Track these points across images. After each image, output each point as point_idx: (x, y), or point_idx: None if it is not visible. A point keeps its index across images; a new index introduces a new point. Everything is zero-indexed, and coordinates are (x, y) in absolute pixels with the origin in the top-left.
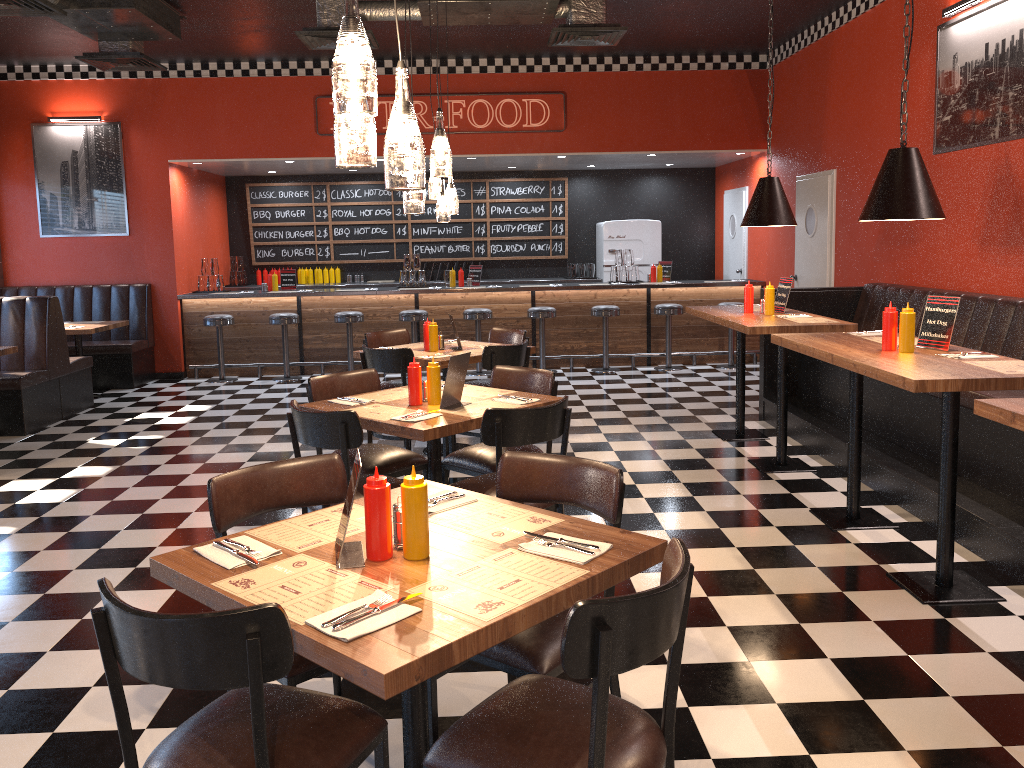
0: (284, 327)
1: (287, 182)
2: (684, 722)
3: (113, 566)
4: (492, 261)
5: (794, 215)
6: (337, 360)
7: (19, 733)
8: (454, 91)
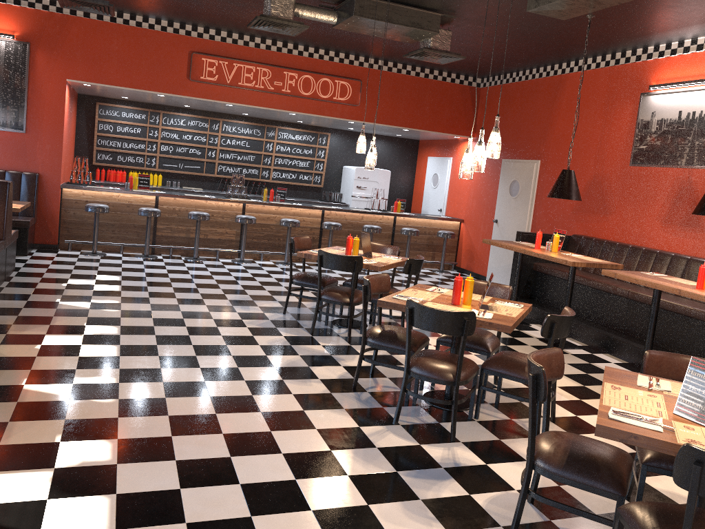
0: (149, 218)
1: (128, 105)
2: None
3: (242, 411)
4: (272, 183)
5: (497, 182)
6: (181, 245)
7: None
8: (289, 66)
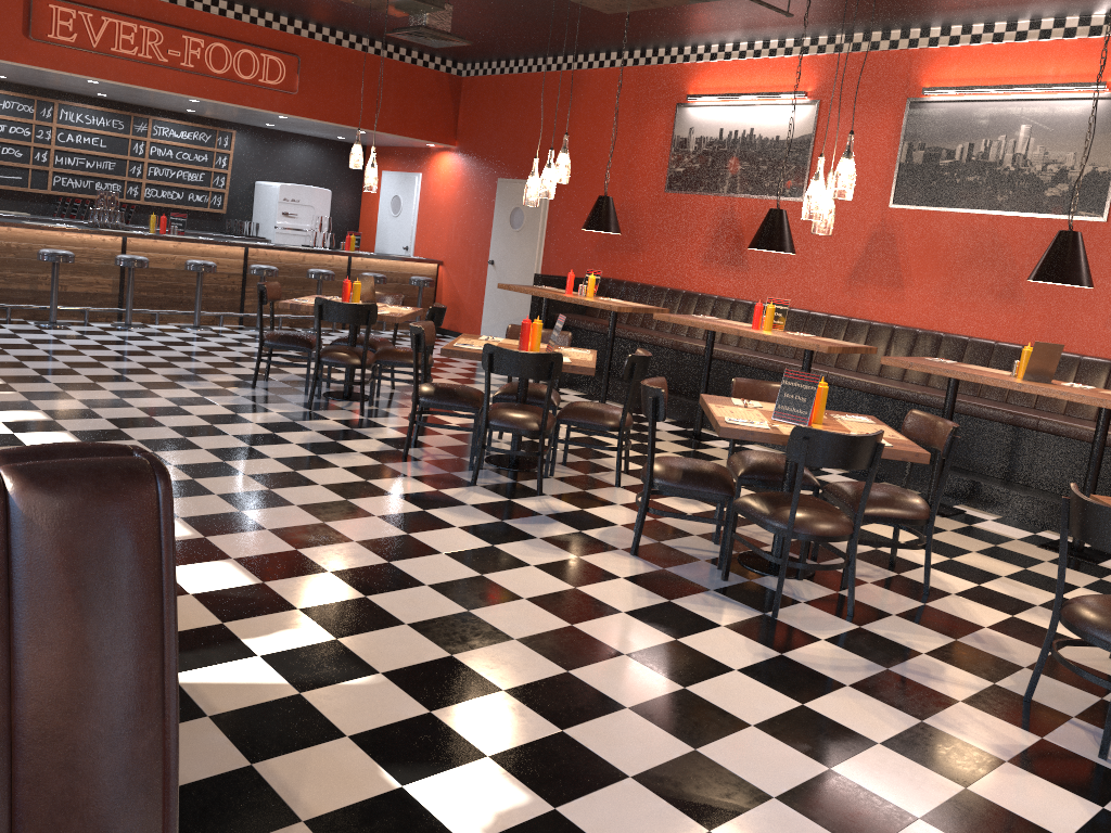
0: None
1: None
2: None
3: (298, 485)
4: (144, 206)
5: (491, 210)
6: (22, 304)
7: (514, 568)
8: (190, 27)
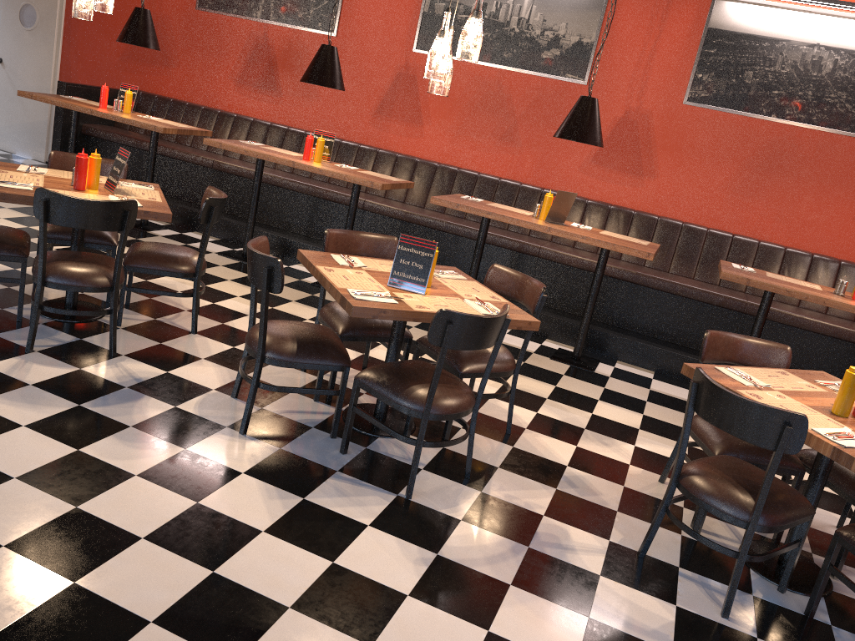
0: None
1: None
2: (374, 359)
3: None
4: None
5: None
6: None
7: (115, 486)
8: None
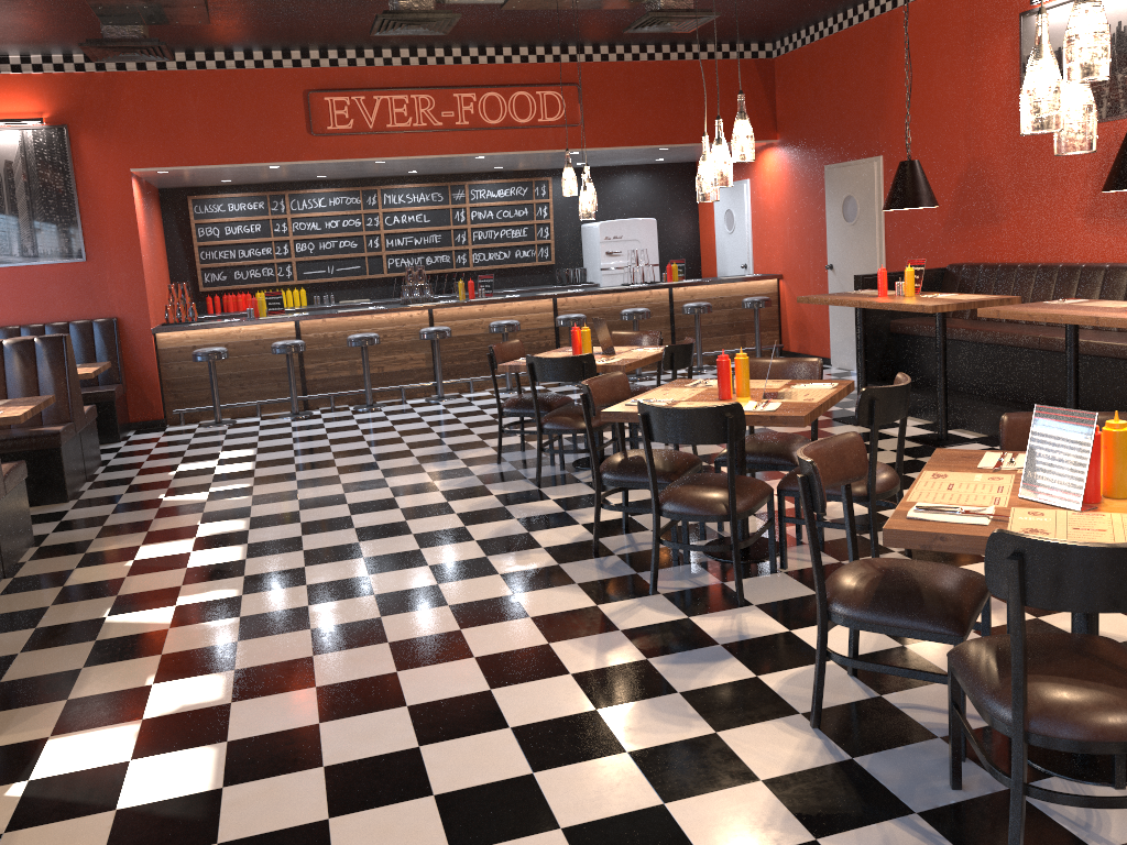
0: (290, 356)
1: (235, 193)
2: None
3: (421, 608)
4: (474, 271)
5: (822, 204)
6: (346, 390)
7: (593, 759)
8: (461, 84)
